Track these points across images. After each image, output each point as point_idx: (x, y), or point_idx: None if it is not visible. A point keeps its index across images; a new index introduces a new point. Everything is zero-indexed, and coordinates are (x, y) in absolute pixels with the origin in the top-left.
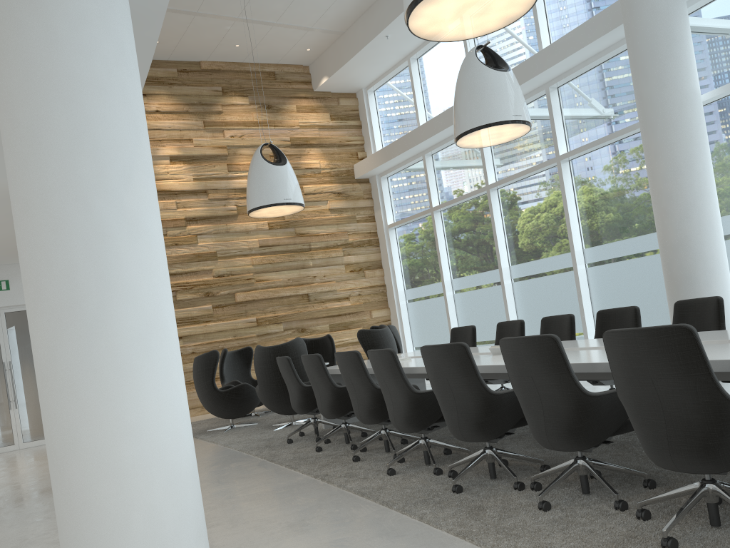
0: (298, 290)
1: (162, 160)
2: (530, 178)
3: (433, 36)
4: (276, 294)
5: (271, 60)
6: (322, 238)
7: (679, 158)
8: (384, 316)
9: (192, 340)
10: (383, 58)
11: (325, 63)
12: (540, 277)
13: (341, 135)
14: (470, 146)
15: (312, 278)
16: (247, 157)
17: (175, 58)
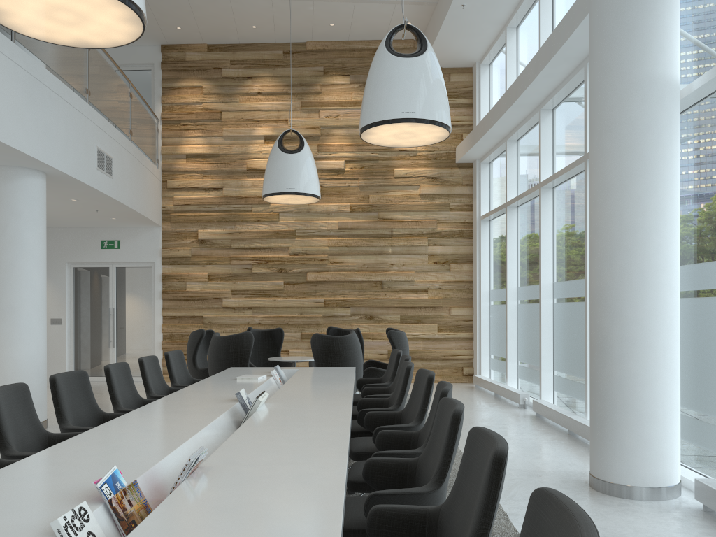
0: (371, 276)
1: (257, 140)
2: (574, 178)
3: (82, 44)
4: (348, 278)
5: (377, 36)
6: (406, 225)
7: (611, 174)
8: (465, 315)
9: (261, 312)
10: (478, 29)
11: (428, 36)
12: (571, 302)
13: None
14: (396, 145)
15: (389, 266)
16: (340, 137)
17: (281, 41)
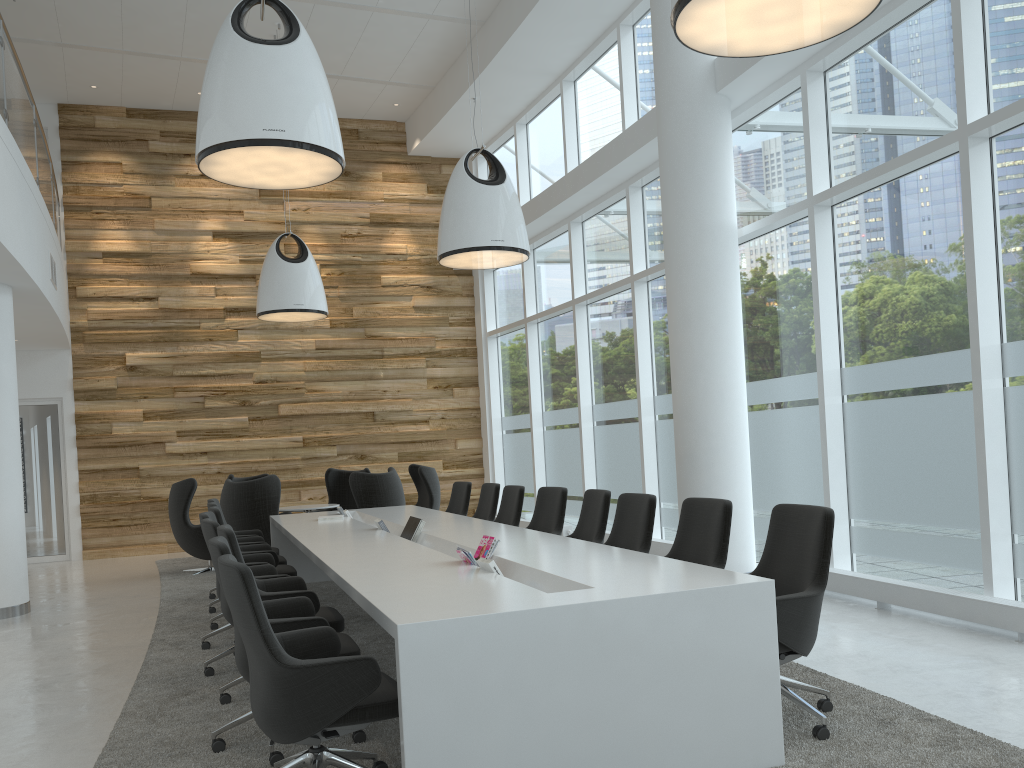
0: (361, 406)
1: (203, 236)
2: (614, 296)
3: (258, 186)
4: (332, 409)
5: (353, 115)
6: (400, 343)
7: (690, 306)
8: (474, 448)
9: (220, 458)
10: (483, 122)
11: (418, 121)
12: (617, 424)
13: (439, 212)
14: (467, 267)
15: (382, 393)
16: (312, 236)
17: None
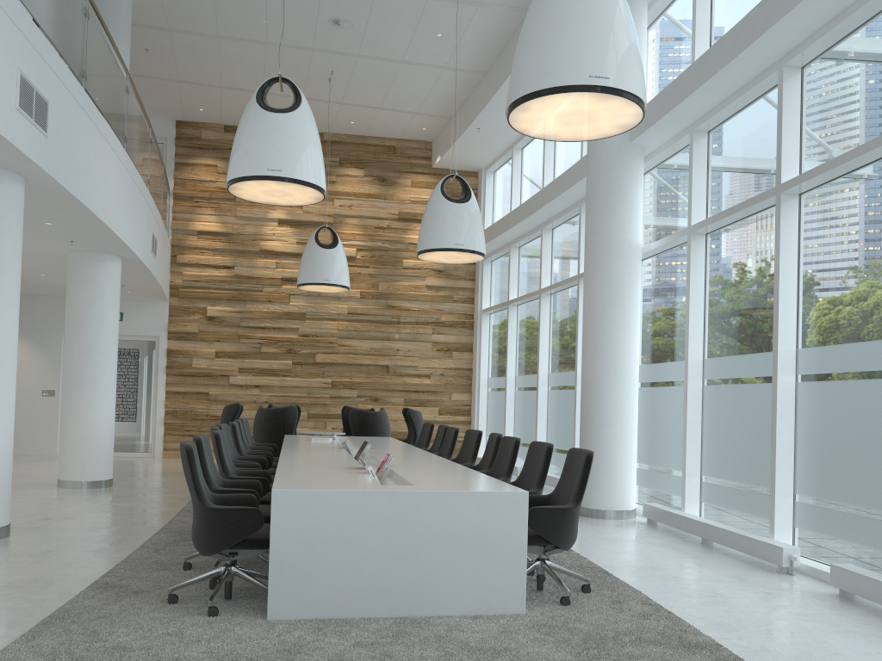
0: (378, 360)
1: (271, 223)
2: (569, 289)
3: (270, 203)
4: (356, 361)
5: (392, 135)
6: (413, 313)
7: (597, 302)
8: (465, 400)
9: (268, 391)
10: (488, 145)
11: (440, 142)
12: (563, 389)
13: None
14: (440, 262)
15: (395, 351)
16: (352, 226)
17: None
